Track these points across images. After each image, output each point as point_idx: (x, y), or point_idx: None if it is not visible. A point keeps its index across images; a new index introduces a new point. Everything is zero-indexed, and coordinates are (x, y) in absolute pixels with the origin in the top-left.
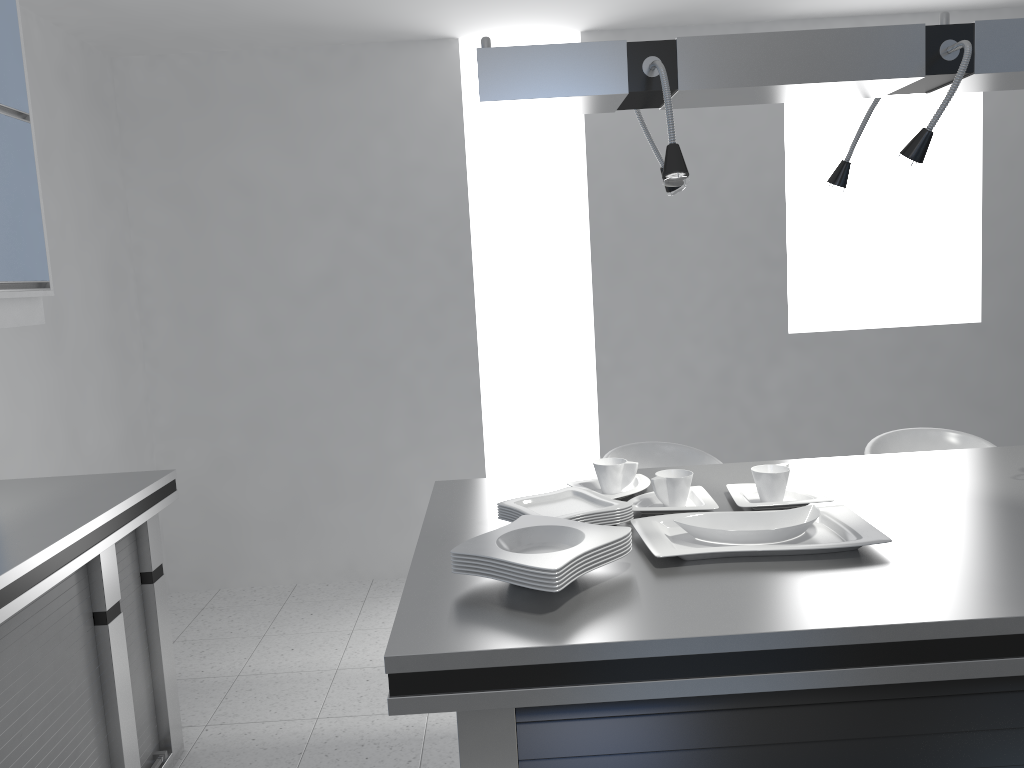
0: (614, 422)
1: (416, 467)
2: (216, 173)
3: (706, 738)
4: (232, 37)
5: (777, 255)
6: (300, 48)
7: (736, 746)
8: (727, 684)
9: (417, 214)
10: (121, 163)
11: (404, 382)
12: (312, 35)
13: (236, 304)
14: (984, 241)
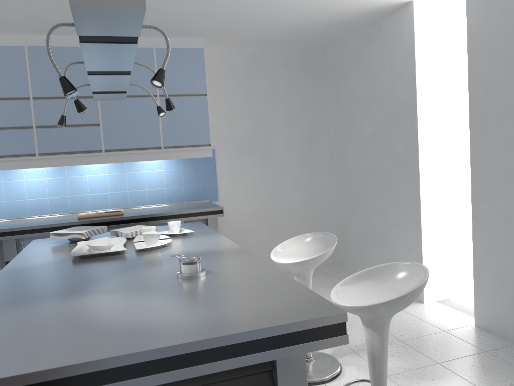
0: (480, 232)
1: (397, 235)
2: (345, 90)
3: None
4: (333, 33)
5: None
6: (364, 27)
7: None
8: None
9: (398, 101)
10: (325, 90)
11: (394, 190)
12: (353, 23)
13: (349, 147)
14: None
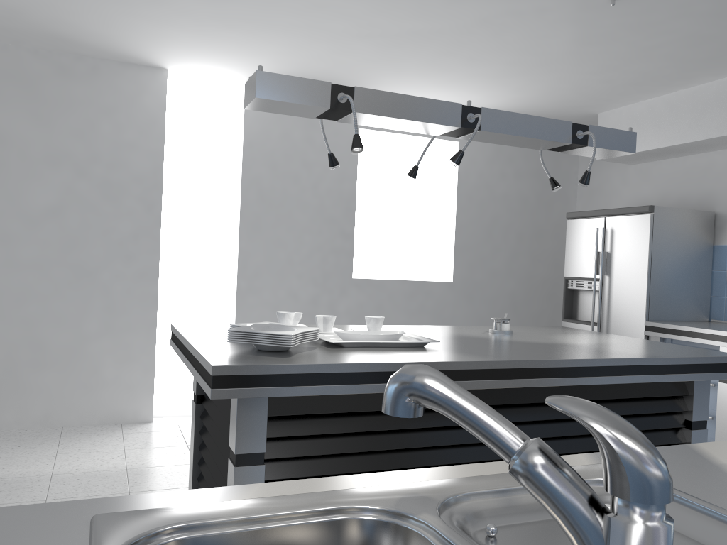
0: None
1: (105, 346)
2: None
3: (359, 427)
4: (9, 34)
5: (349, 231)
6: (55, 52)
7: (371, 433)
8: (378, 387)
9: (127, 175)
10: None
11: (104, 287)
12: (69, 46)
13: None
14: (456, 237)
